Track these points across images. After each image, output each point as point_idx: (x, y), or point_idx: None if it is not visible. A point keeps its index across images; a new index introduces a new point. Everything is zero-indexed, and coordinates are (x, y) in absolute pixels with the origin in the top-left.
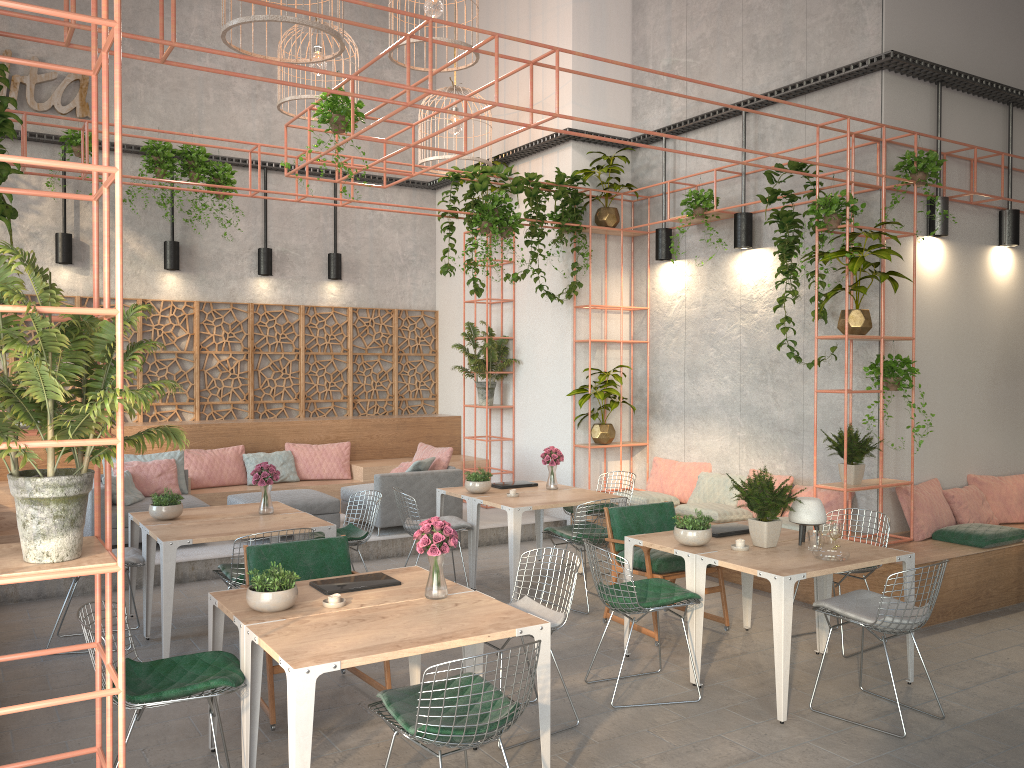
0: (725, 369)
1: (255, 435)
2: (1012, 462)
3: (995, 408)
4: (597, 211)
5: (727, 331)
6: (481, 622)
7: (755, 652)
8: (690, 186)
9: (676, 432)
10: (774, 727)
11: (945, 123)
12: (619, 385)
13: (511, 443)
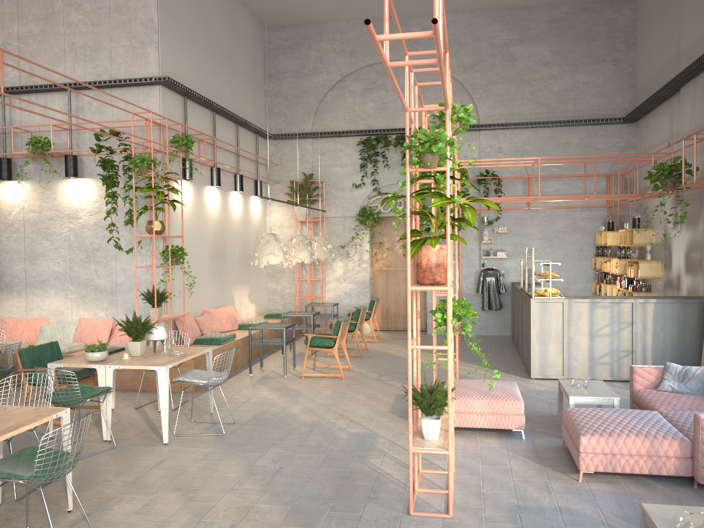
0: (58, 255)
1: None
2: (220, 300)
3: (212, 272)
4: None
5: (59, 230)
6: (27, 416)
7: (126, 419)
8: (25, 131)
9: (19, 298)
10: (163, 447)
11: (188, 118)
12: None
13: None
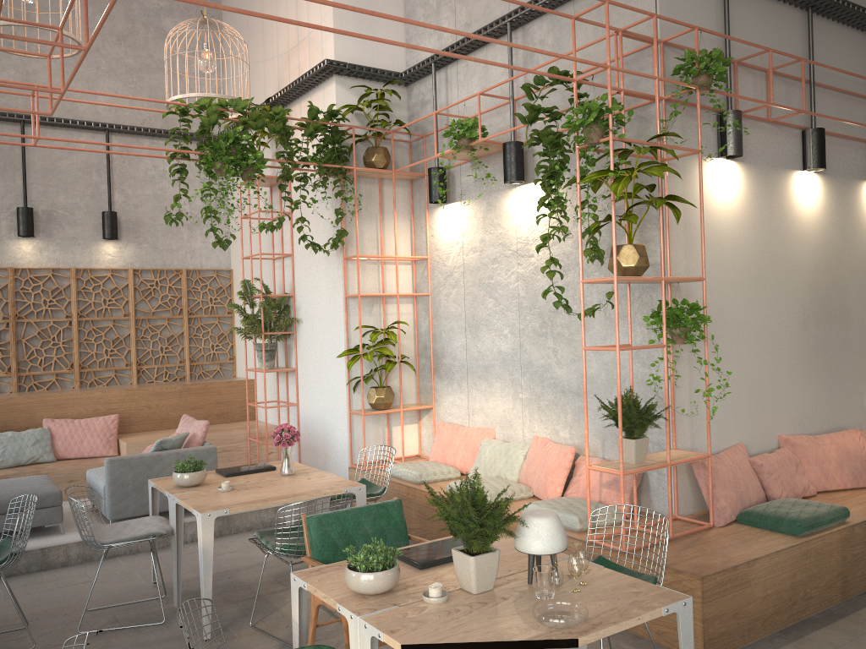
0: (505, 322)
1: (6, 412)
2: (829, 416)
3: (807, 356)
4: (365, 151)
5: (505, 279)
6: None
7: None
8: (462, 119)
9: (460, 393)
10: None
11: (735, 26)
12: (402, 342)
13: (296, 408)
